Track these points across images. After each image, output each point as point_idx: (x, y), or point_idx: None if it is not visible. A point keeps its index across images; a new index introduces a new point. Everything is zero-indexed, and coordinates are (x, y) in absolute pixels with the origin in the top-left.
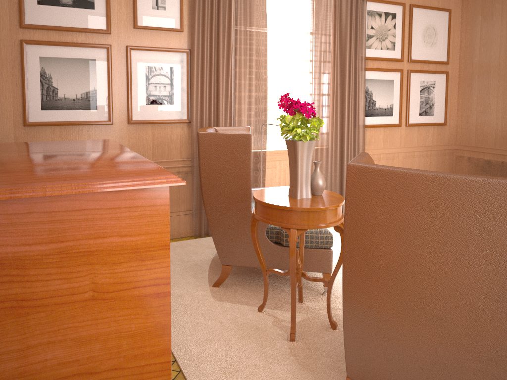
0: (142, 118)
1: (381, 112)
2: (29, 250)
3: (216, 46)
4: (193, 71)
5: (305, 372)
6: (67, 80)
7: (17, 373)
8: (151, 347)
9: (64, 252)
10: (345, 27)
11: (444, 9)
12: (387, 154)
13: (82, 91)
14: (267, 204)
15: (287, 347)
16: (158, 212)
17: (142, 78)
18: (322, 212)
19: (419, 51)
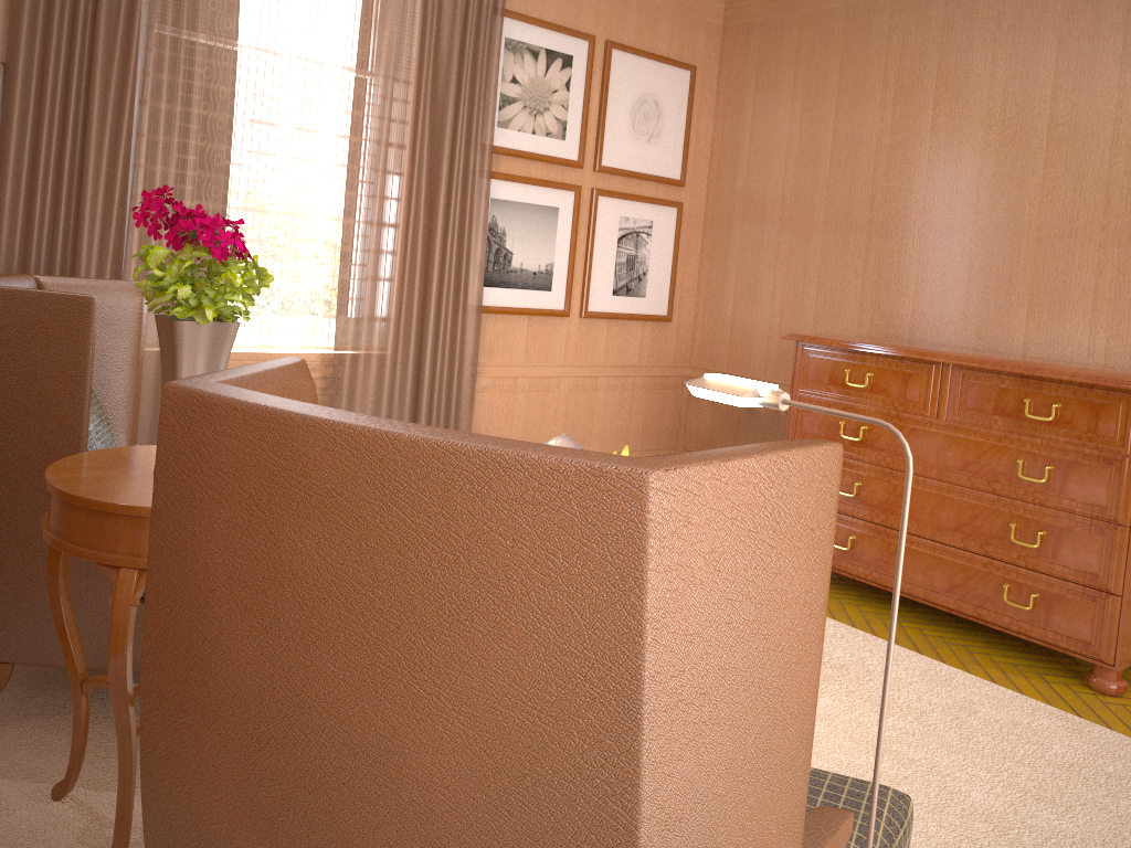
0: None
1: (525, 280)
2: None
3: (86, 65)
4: (10, 125)
5: None
6: None
7: None
8: None
9: None
10: (447, 70)
11: (681, 63)
12: (534, 378)
13: None
14: (65, 495)
15: None
16: None
17: None
18: None
19: (620, 150)
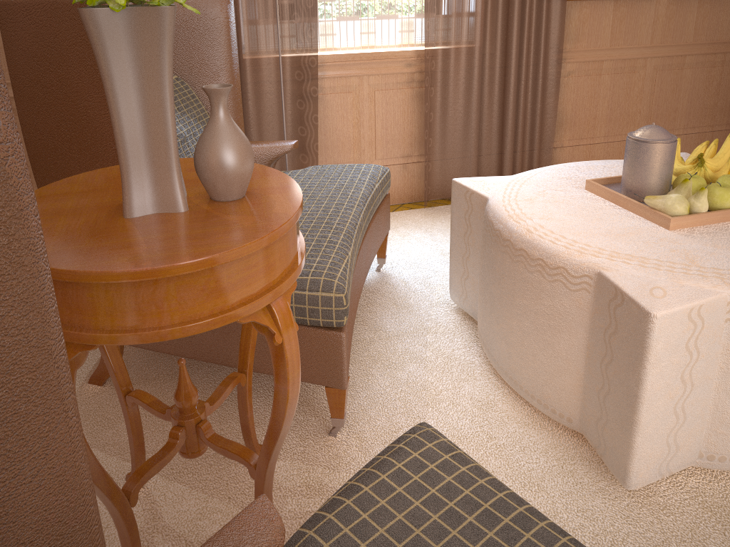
0: None
1: None
2: None
3: None
4: None
5: None
6: None
7: None
8: None
9: None
10: None
11: None
12: (620, 61)
13: None
14: None
15: None
16: None
17: None
18: (147, 286)
19: None
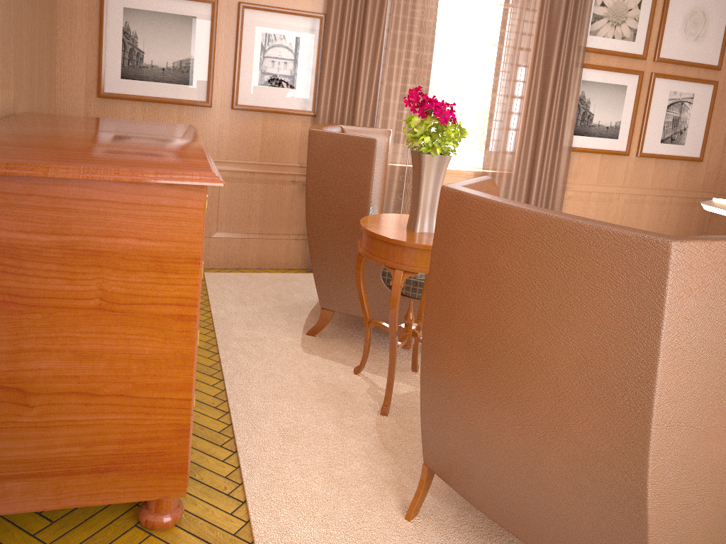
0: (251, 102)
1: (601, 132)
2: (27, 238)
3: (362, 12)
4: (327, 46)
5: (385, 453)
6: (156, 42)
7: (5, 377)
8: (167, 378)
9: (68, 247)
10: (559, 1)
11: None
12: (602, 193)
13: (175, 59)
14: (371, 233)
15: (374, 421)
16: (189, 216)
17: (256, 48)
18: None
19: (674, 46)
